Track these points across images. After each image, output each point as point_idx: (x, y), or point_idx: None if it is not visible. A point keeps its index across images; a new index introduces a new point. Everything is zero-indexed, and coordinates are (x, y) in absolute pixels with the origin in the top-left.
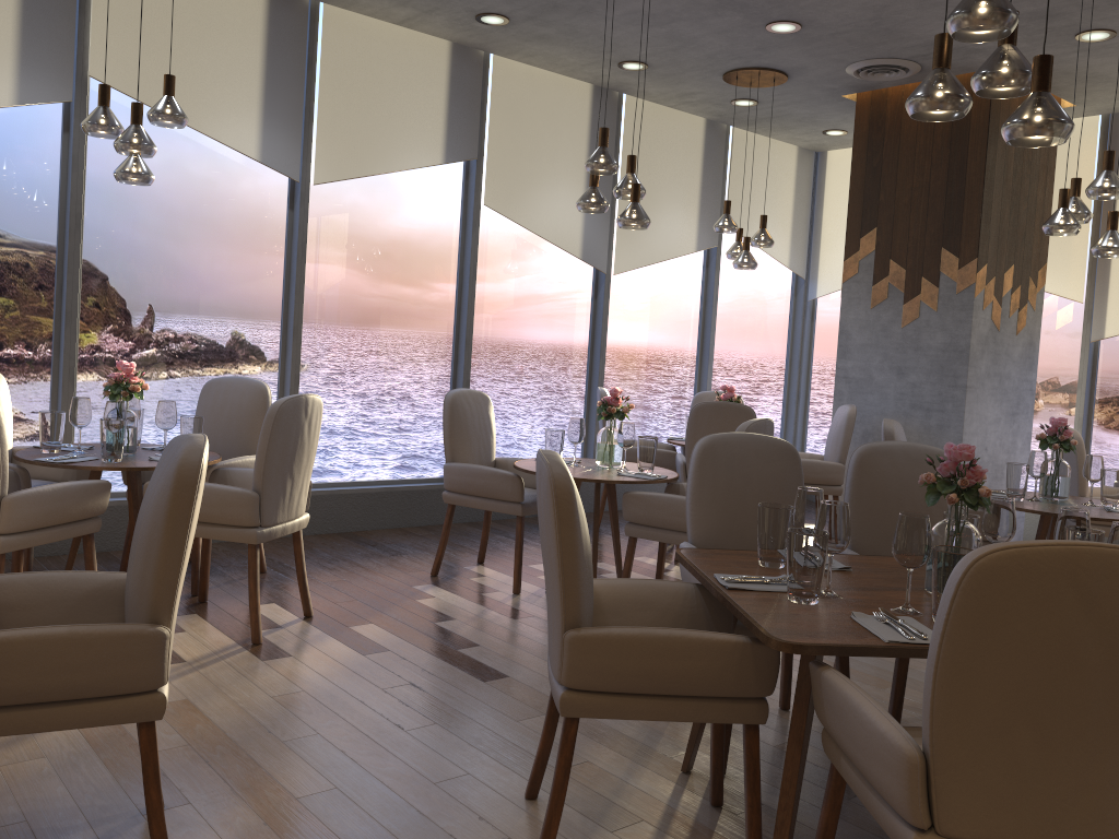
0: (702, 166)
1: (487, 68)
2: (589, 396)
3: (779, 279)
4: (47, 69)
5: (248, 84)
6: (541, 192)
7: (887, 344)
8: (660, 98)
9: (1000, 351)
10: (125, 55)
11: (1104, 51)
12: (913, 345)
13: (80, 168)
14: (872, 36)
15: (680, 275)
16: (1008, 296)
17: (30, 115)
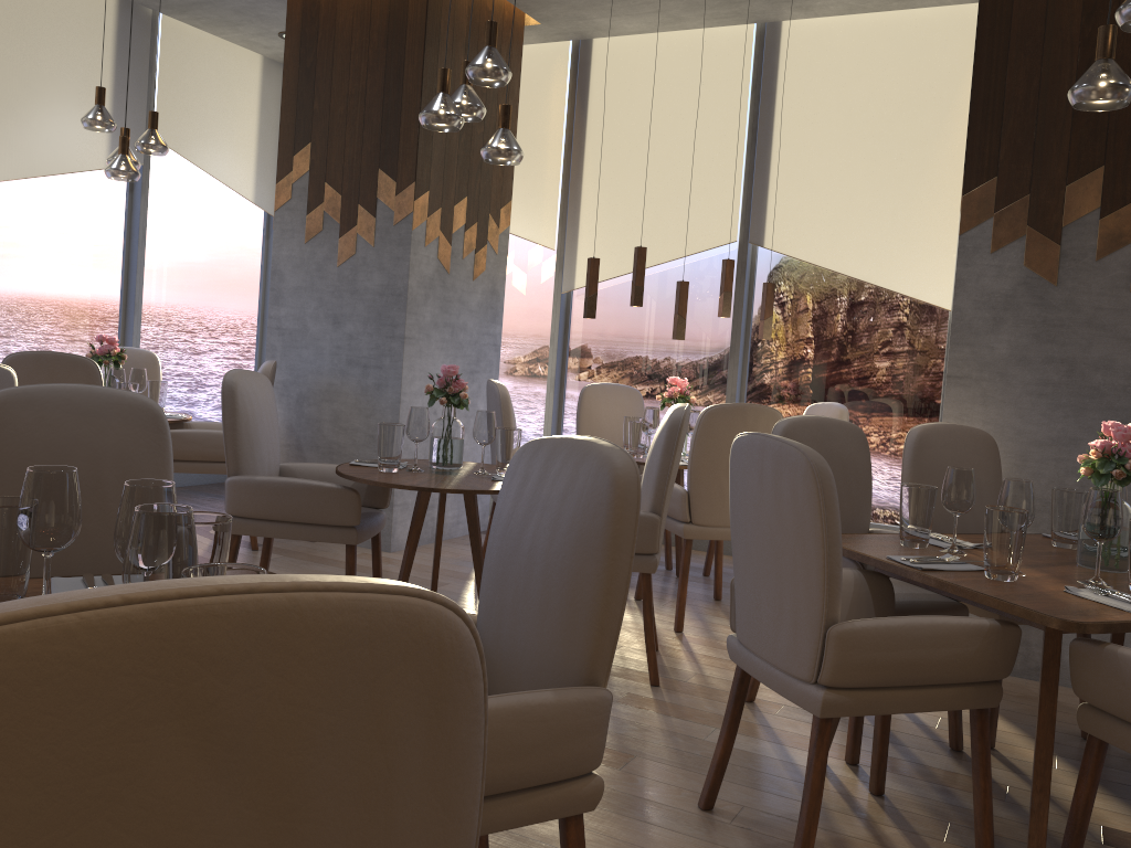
0: (114, 58)
1: None
2: None
3: (245, 216)
4: None
5: None
6: None
7: (323, 287)
8: None
9: (452, 297)
10: None
11: None
12: (350, 288)
13: None
14: None
15: (88, 198)
16: (460, 233)
17: None
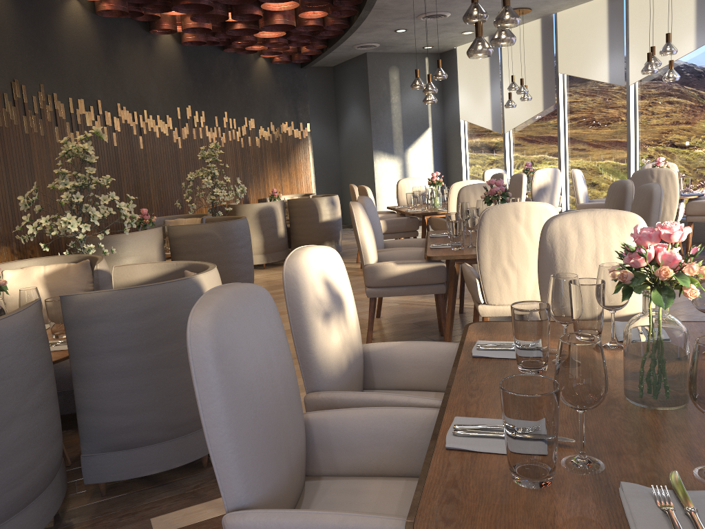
0: None
1: None
2: None
3: None
4: None
5: None
6: None
7: None
8: None
9: None
10: None
11: None
12: None
13: None
14: None
15: None
16: None
17: None
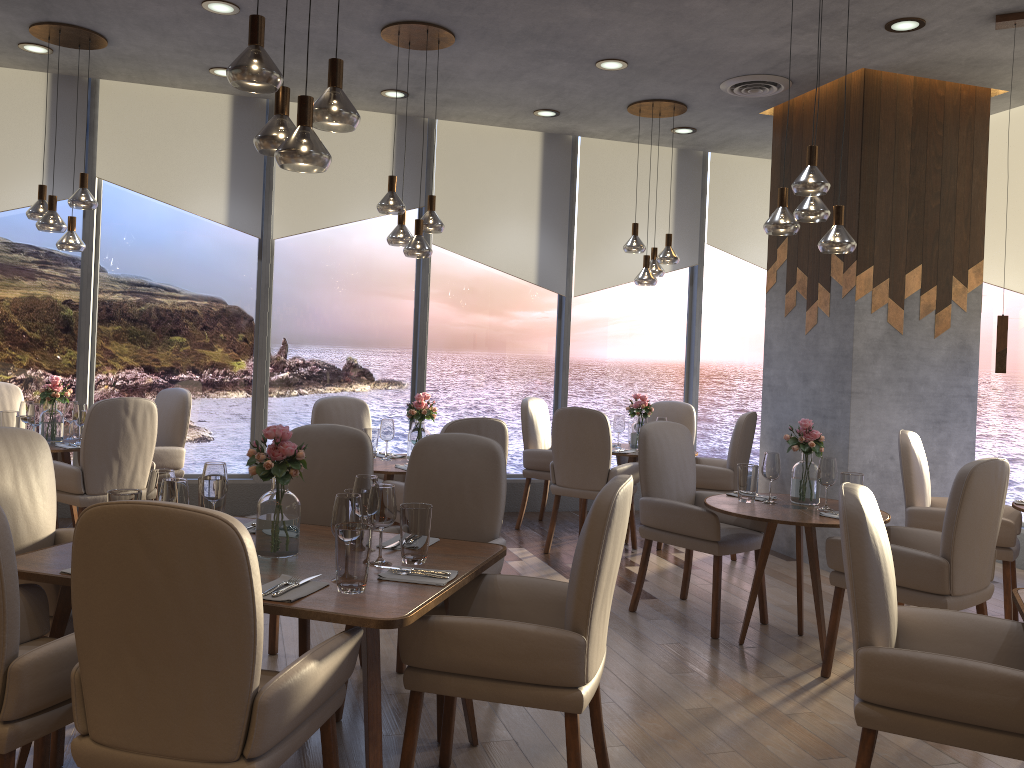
0: (674, 192)
1: (433, 131)
2: (556, 405)
3: None
4: (66, 175)
5: (217, 169)
6: (491, 229)
7: (796, 351)
8: (611, 136)
9: (907, 355)
10: (121, 159)
11: (943, 37)
12: (813, 352)
13: (90, 242)
14: (698, 59)
15: (659, 294)
16: (915, 298)
17: (61, 208)
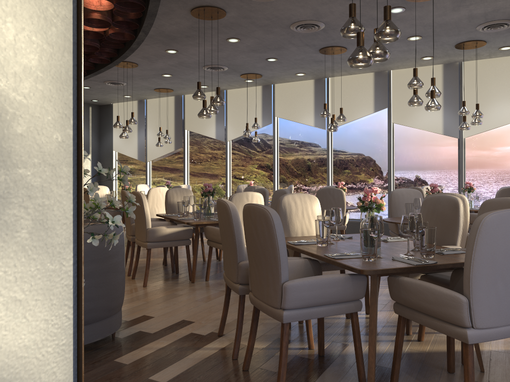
0: None
1: (390, 75)
2: (459, 190)
3: None
4: (267, 117)
5: (310, 107)
6: (418, 112)
7: None
8: (476, 58)
9: None
10: (281, 109)
11: None
12: None
13: (274, 138)
14: (445, 26)
15: None
16: None
17: (267, 128)
